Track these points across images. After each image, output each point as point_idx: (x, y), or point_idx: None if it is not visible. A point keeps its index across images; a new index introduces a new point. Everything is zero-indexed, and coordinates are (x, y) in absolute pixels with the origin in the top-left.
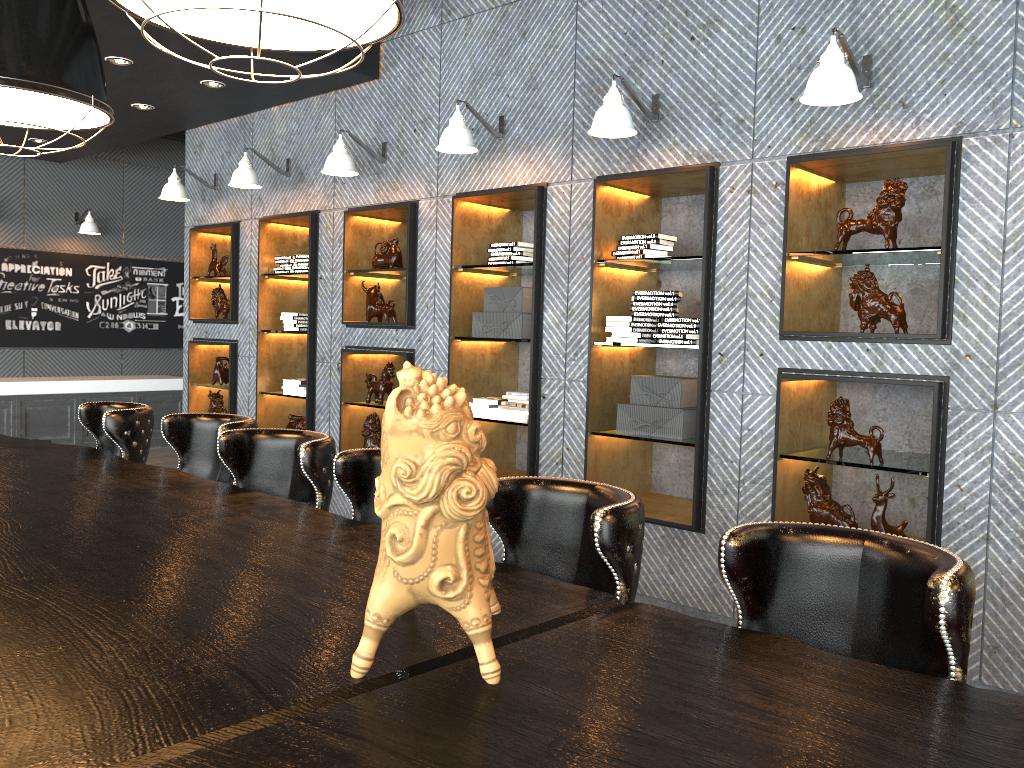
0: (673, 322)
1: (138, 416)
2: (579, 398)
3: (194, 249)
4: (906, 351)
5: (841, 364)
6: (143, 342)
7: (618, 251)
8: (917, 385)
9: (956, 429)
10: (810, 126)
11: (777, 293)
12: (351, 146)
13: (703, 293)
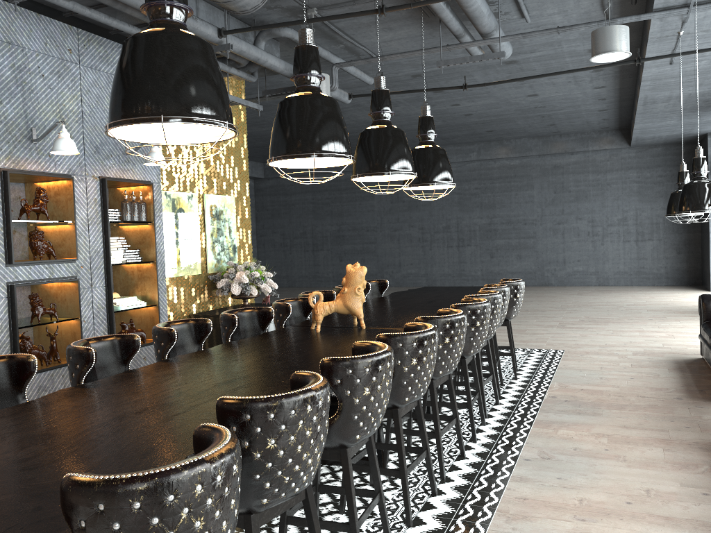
0: None
1: None
2: None
3: None
4: (61, 266)
5: (36, 276)
6: None
7: None
8: (73, 281)
9: (81, 297)
10: (10, 154)
11: (2, 241)
12: None
13: None
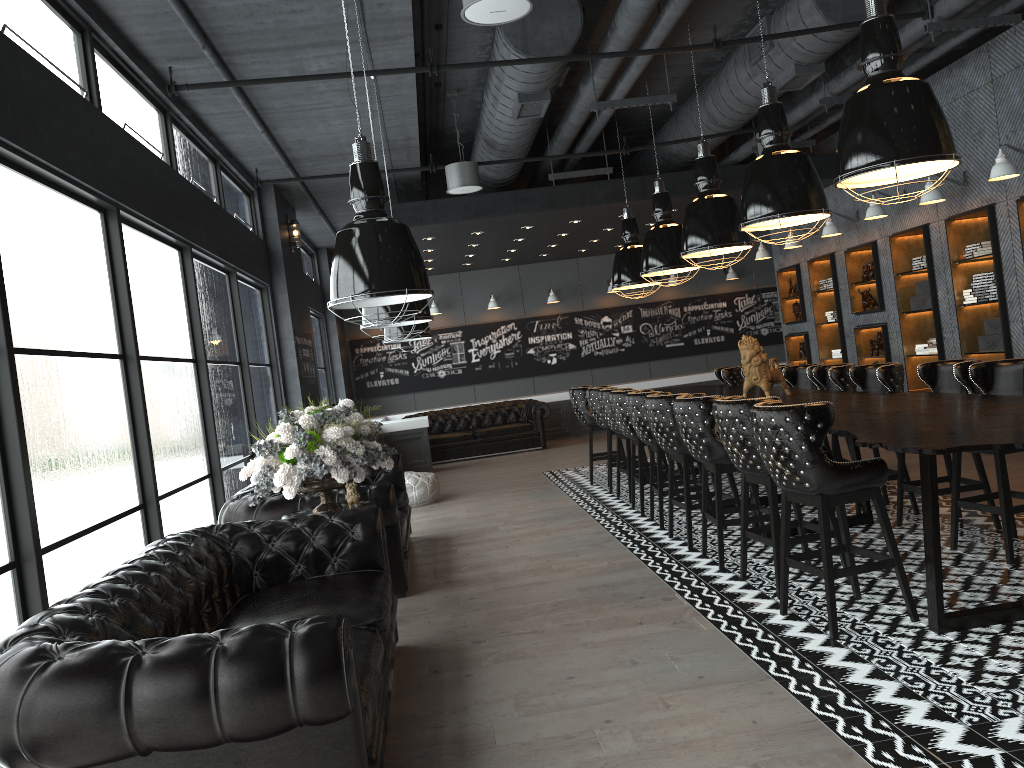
0: (993, 288)
1: (734, 370)
2: (958, 336)
3: (780, 282)
4: None
5: None
6: (774, 340)
7: (964, 254)
8: None
9: None
10: None
11: None
12: (843, 214)
13: (995, 272)
